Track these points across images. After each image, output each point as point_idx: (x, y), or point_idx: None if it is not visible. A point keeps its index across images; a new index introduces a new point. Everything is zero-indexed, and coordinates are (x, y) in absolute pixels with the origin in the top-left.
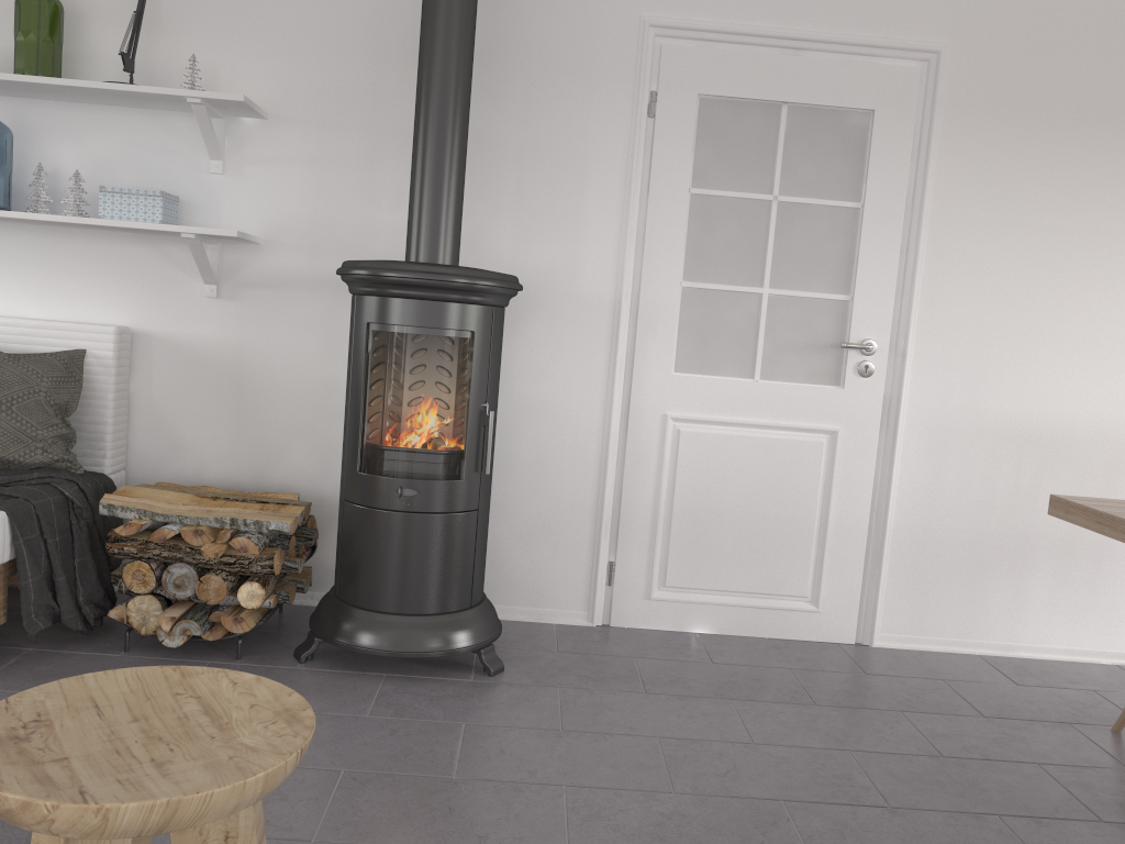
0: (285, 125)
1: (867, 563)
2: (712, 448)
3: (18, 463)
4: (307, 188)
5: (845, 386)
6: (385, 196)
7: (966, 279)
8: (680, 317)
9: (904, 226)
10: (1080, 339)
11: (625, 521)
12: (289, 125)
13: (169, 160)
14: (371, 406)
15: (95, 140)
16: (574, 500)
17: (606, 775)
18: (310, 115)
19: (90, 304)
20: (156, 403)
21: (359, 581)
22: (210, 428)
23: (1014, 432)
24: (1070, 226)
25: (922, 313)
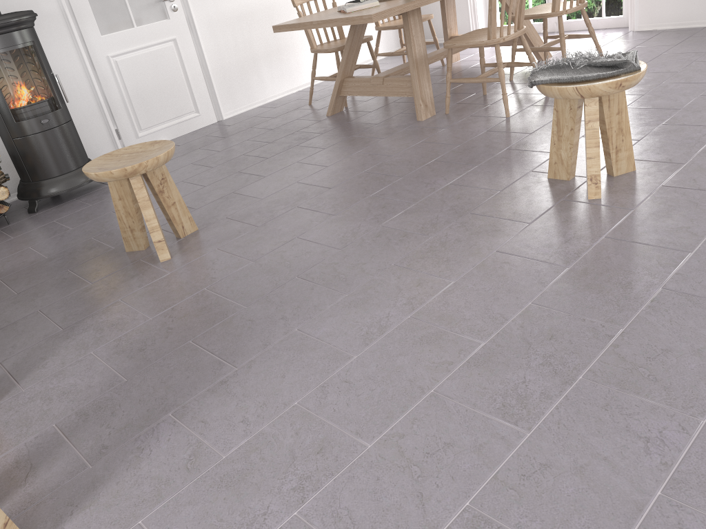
0: None
1: (208, 88)
2: (133, 64)
3: None
4: None
5: (170, 18)
6: None
7: None
8: (92, 9)
9: None
10: None
11: (114, 109)
12: None
13: None
14: (8, 90)
15: None
16: (89, 109)
17: (190, 174)
18: None
19: None
20: None
21: (42, 168)
22: None
23: (235, 16)
24: None
25: None
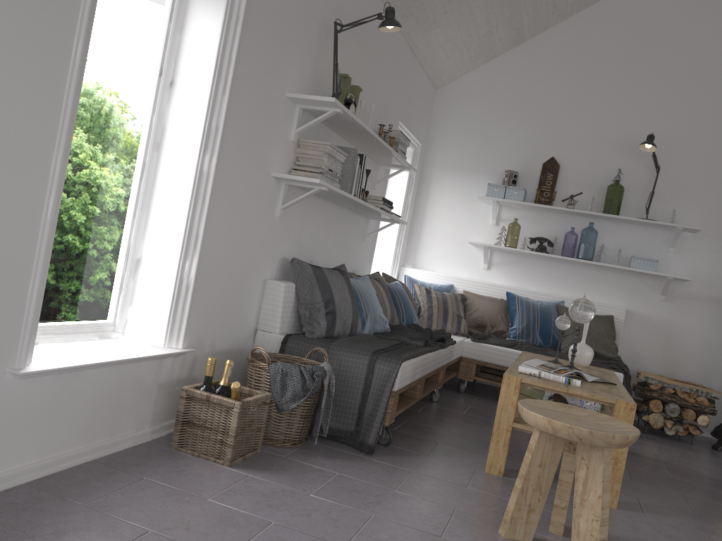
0: (702, 236)
1: None
2: None
3: (604, 356)
4: (708, 261)
5: None
6: None
7: None
8: None
9: None
10: None
11: None
12: (704, 236)
13: (650, 246)
14: None
15: (620, 236)
16: None
17: None
18: (714, 233)
19: (609, 297)
20: (631, 339)
21: None
22: (652, 352)
23: None
24: None
25: None
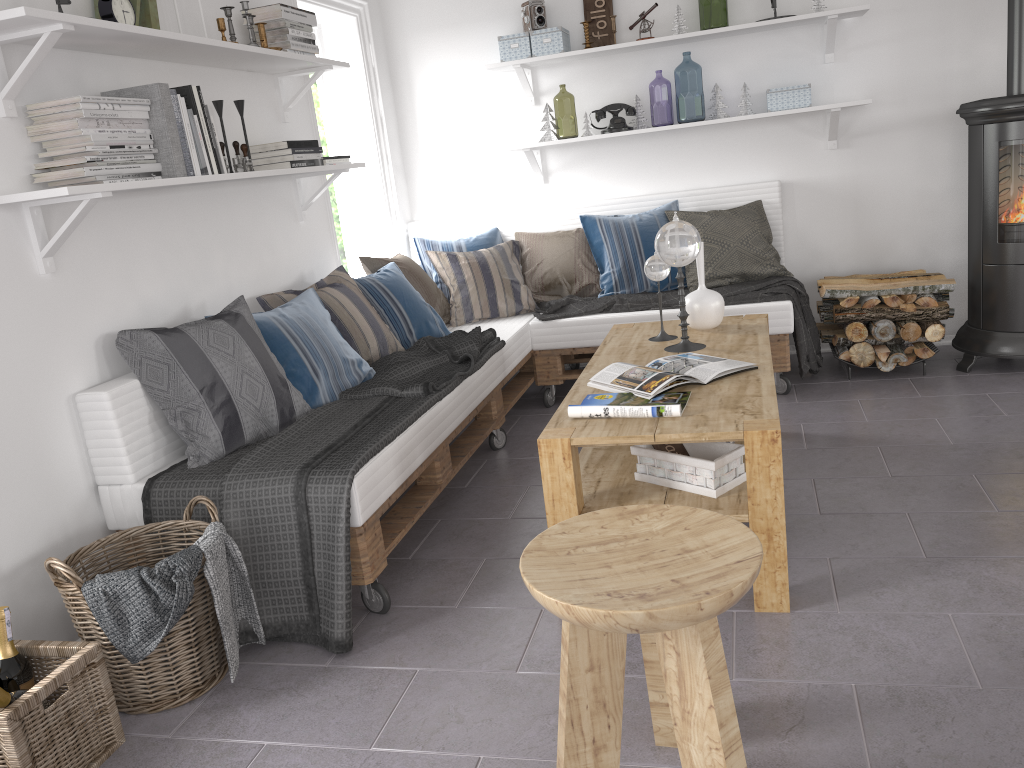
0: (875, 17)
1: None
2: None
3: (759, 275)
4: (894, 58)
5: None
6: (954, 50)
7: None
8: None
9: None
10: None
11: None
12: (878, 16)
13: (794, 61)
14: (1007, 197)
15: (741, 59)
16: None
17: None
18: (893, 6)
19: (749, 171)
20: (799, 228)
21: (1005, 315)
22: (838, 238)
23: None
24: None
25: None
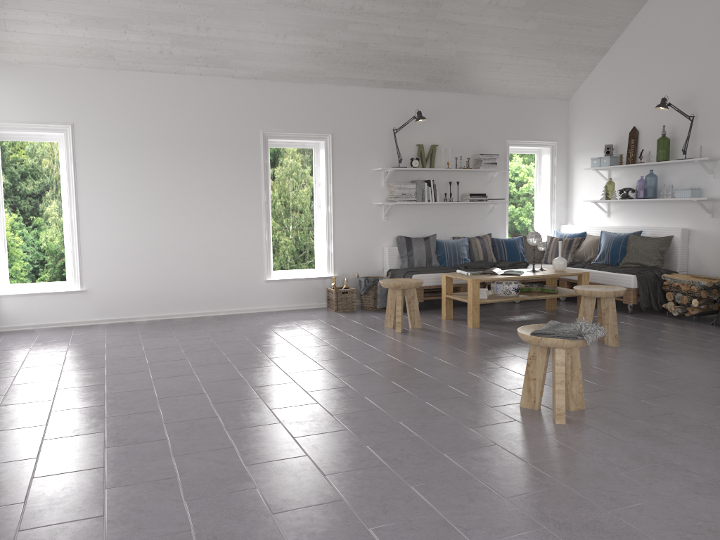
0: None
1: None
2: None
3: (647, 265)
4: None
5: None
6: None
7: None
8: None
9: None
10: None
11: None
12: None
13: (699, 177)
14: None
15: (680, 174)
16: None
17: None
18: None
19: (678, 222)
20: (695, 251)
21: None
22: (710, 259)
23: None
24: None
25: None
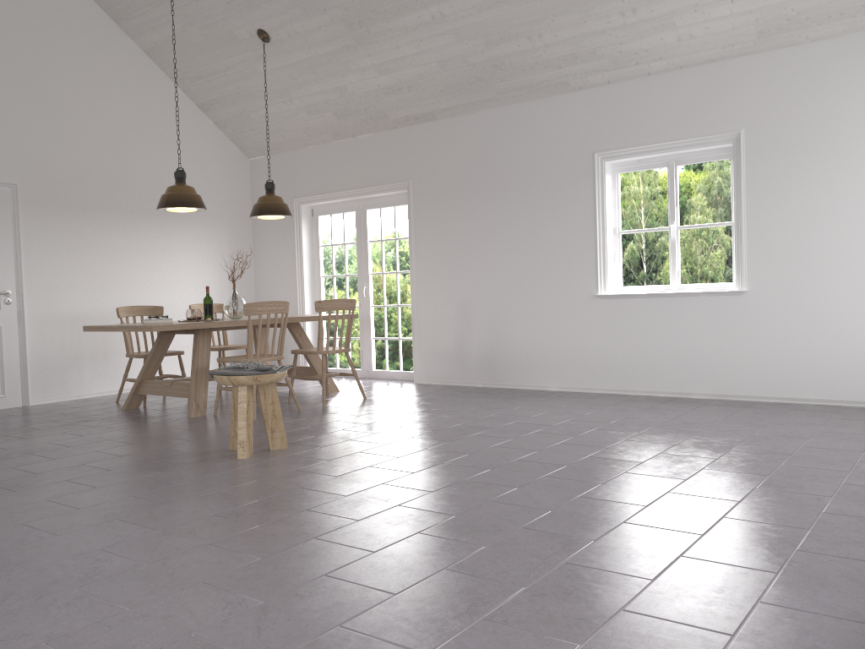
0: None
1: (22, 375)
2: None
3: None
4: None
5: (1, 308)
6: None
7: (41, 265)
8: None
9: (14, 247)
10: (85, 283)
11: None
12: None
13: None
14: None
15: None
16: None
17: None
18: None
19: None
20: None
21: None
22: None
23: (68, 318)
24: (75, 244)
25: (27, 279)
